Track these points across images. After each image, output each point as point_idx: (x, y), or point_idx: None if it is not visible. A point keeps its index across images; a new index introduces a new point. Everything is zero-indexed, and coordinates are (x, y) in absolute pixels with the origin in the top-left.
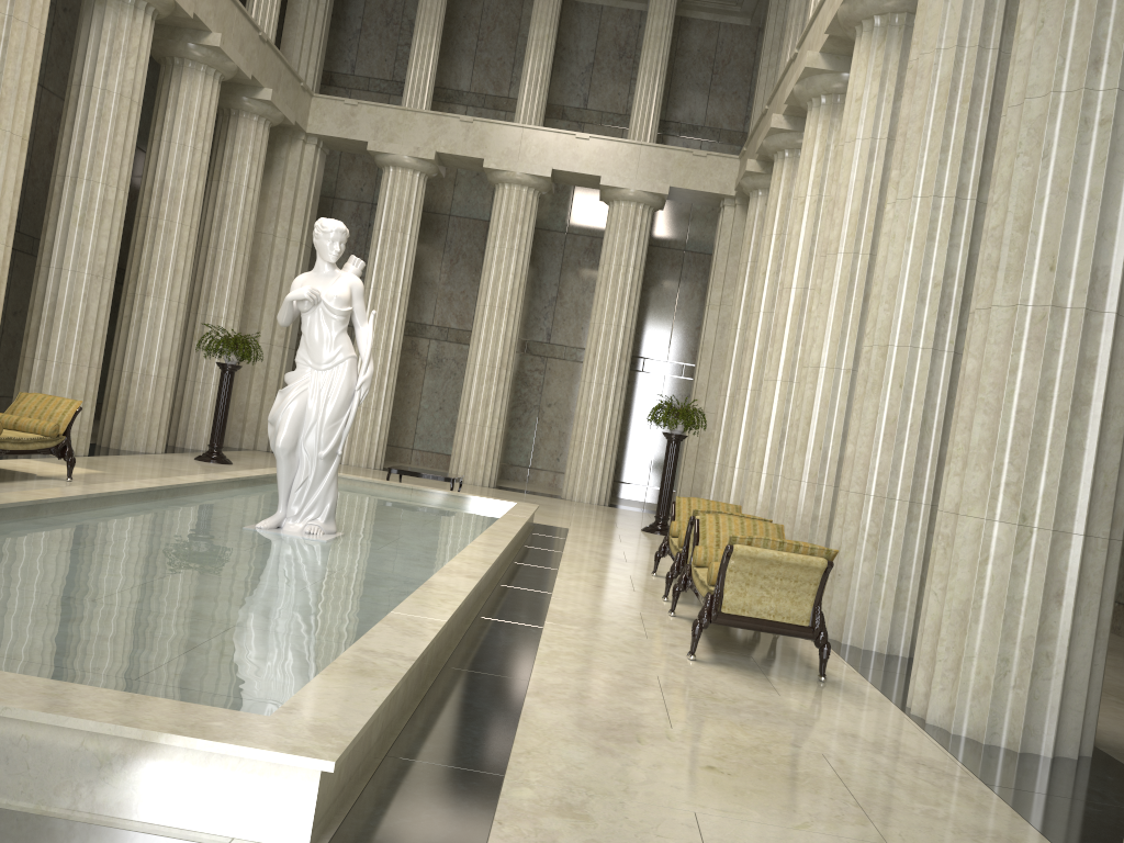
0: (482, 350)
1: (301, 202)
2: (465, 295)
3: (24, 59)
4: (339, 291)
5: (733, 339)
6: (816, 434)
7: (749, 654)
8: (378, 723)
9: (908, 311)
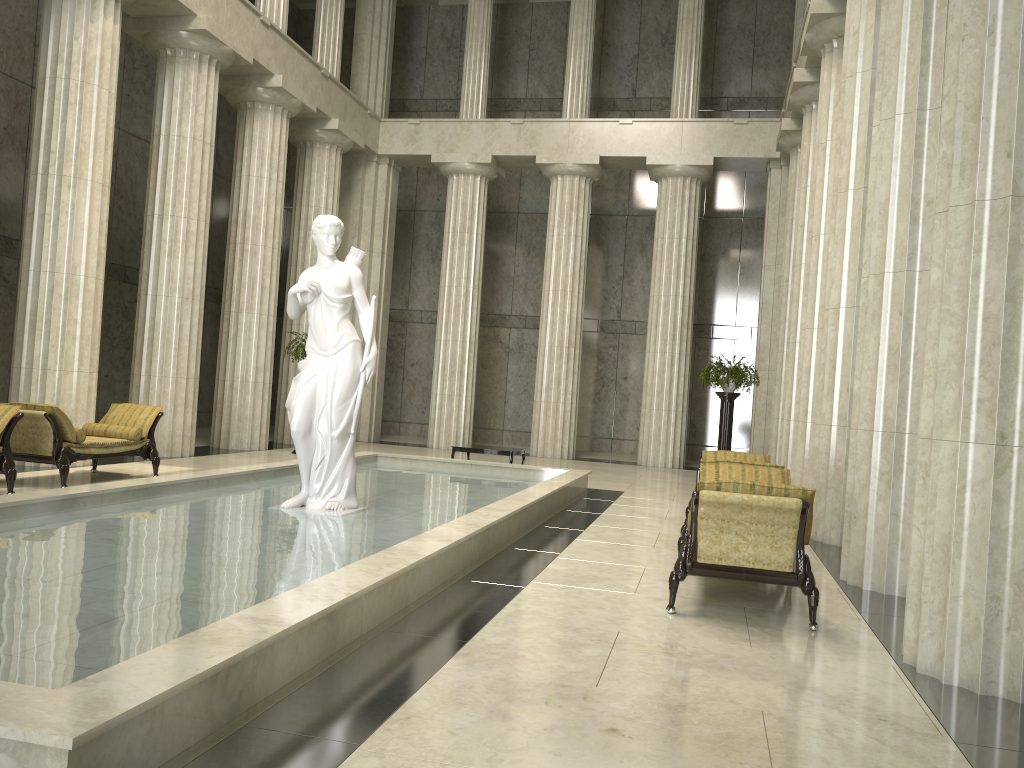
0: (550, 332)
1: (379, 217)
2: (539, 284)
3: (98, 117)
4: (337, 280)
5: (786, 296)
6: (842, 376)
7: (742, 605)
8: (227, 693)
9: (901, 234)
